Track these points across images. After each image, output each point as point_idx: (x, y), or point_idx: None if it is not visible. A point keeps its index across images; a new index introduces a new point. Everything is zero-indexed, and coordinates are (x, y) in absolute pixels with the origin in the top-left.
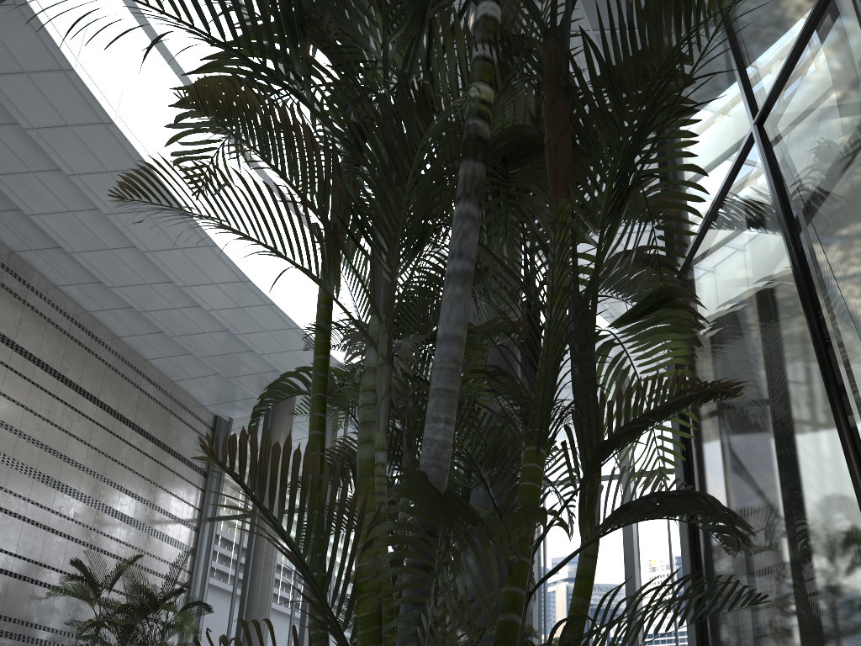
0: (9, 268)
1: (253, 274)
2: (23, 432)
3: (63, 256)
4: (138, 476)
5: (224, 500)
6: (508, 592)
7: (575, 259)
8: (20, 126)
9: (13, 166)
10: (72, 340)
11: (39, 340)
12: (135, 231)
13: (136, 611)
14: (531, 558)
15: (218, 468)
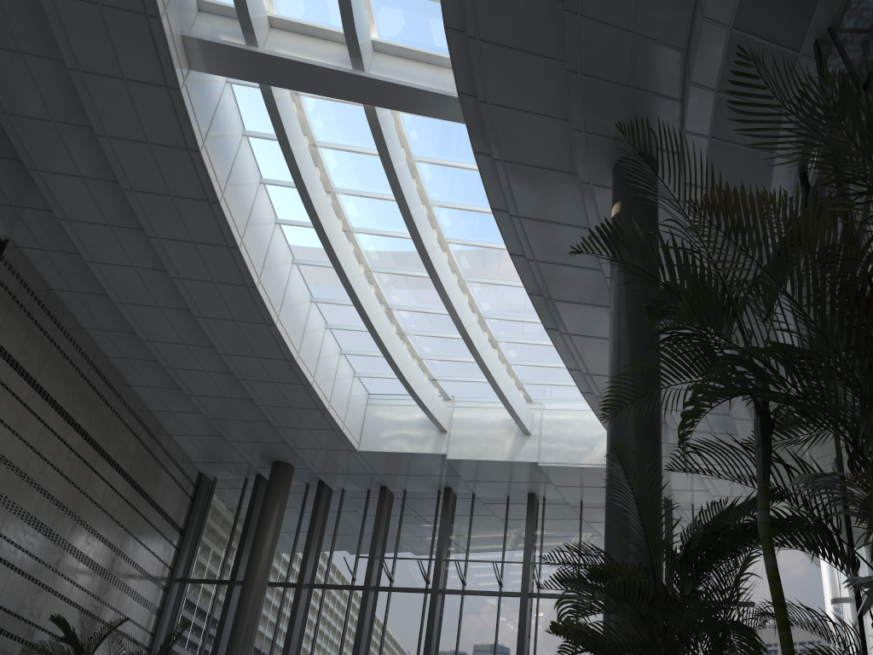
0: (44, 305)
1: (298, 355)
2: (27, 475)
3: (103, 303)
4: (122, 529)
5: (199, 561)
6: None
7: None
8: (117, 184)
9: (92, 217)
10: (88, 384)
11: (58, 381)
12: (196, 297)
13: None
14: None
15: (195, 528)
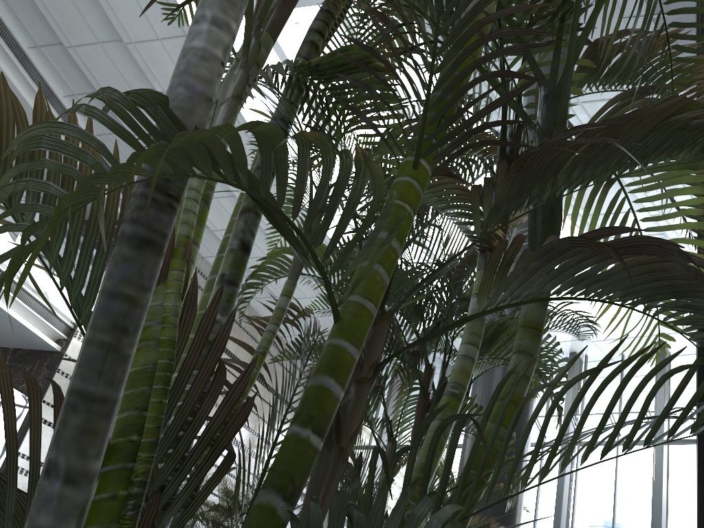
0: None
1: None
2: None
3: (209, 234)
4: None
5: None
6: (327, 346)
7: (557, 52)
8: None
9: None
10: None
11: None
12: None
13: (225, 511)
14: (387, 316)
15: None
